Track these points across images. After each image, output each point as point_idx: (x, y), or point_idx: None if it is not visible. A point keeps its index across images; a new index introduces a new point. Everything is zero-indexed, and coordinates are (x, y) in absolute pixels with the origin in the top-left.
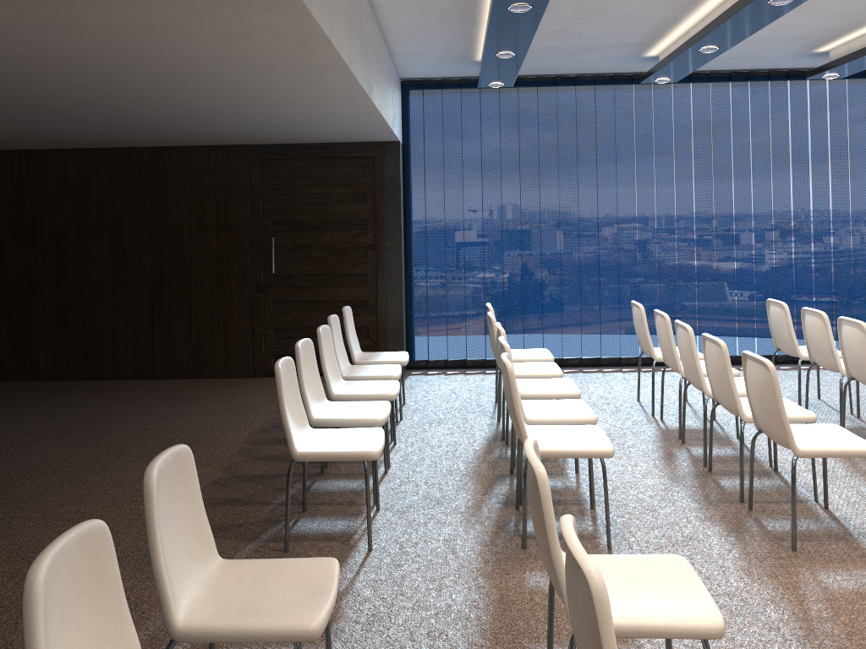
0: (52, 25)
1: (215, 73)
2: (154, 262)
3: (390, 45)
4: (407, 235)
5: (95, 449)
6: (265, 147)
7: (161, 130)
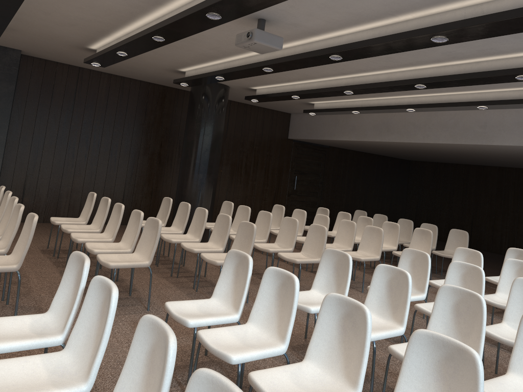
0: None
1: None
2: None
3: None
4: None
5: None
6: None
7: None
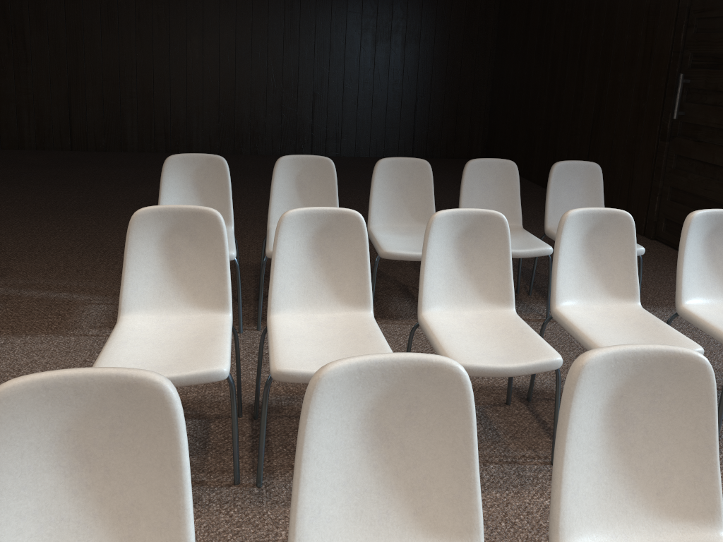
0: None
1: None
2: (597, 91)
3: None
4: None
5: None
6: None
7: None
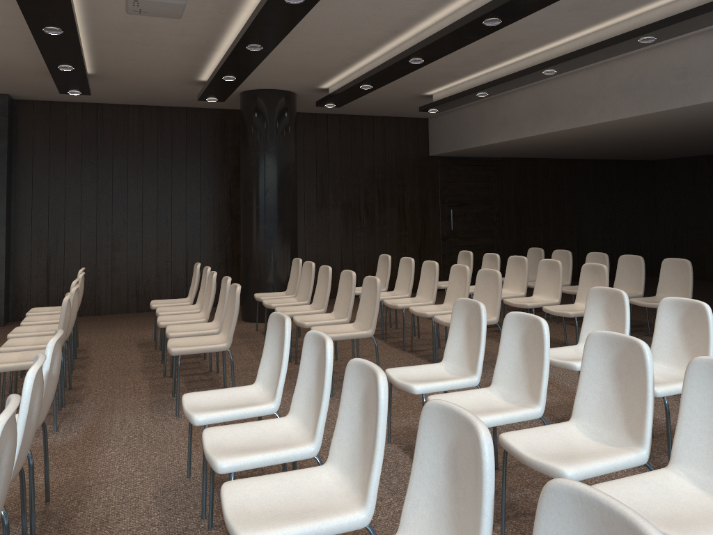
0: None
1: None
2: None
3: None
4: None
5: None
6: None
7: None
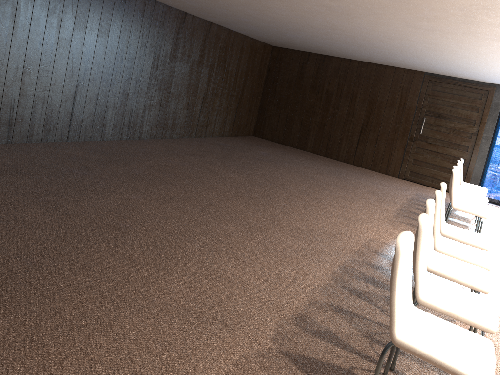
0: (416, 33)
1: (453, 51)
2: (366, 115)
3: None
4: (495, 133)
5: (346, 183)
6: (432, 74)
7: (394, 60)
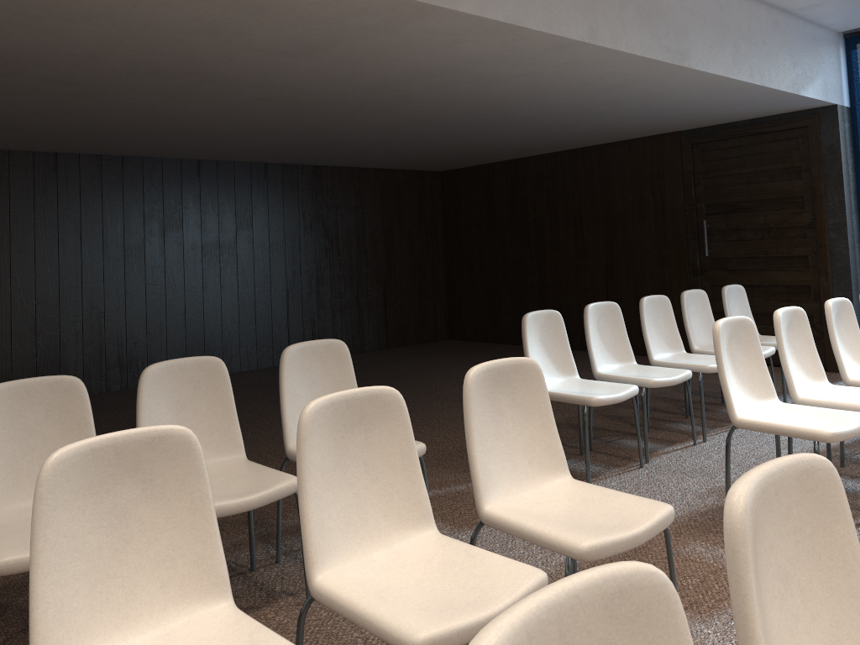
0: (341, 62)
1: (499, 71)
2: (605, 247)
3: (768, 2)
4: (858, 211)
5: None
6: (693, 131)
7: (572, 128)
